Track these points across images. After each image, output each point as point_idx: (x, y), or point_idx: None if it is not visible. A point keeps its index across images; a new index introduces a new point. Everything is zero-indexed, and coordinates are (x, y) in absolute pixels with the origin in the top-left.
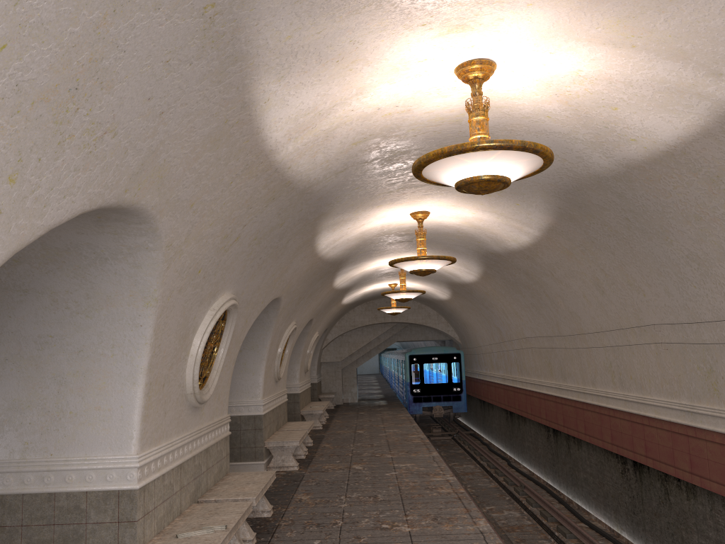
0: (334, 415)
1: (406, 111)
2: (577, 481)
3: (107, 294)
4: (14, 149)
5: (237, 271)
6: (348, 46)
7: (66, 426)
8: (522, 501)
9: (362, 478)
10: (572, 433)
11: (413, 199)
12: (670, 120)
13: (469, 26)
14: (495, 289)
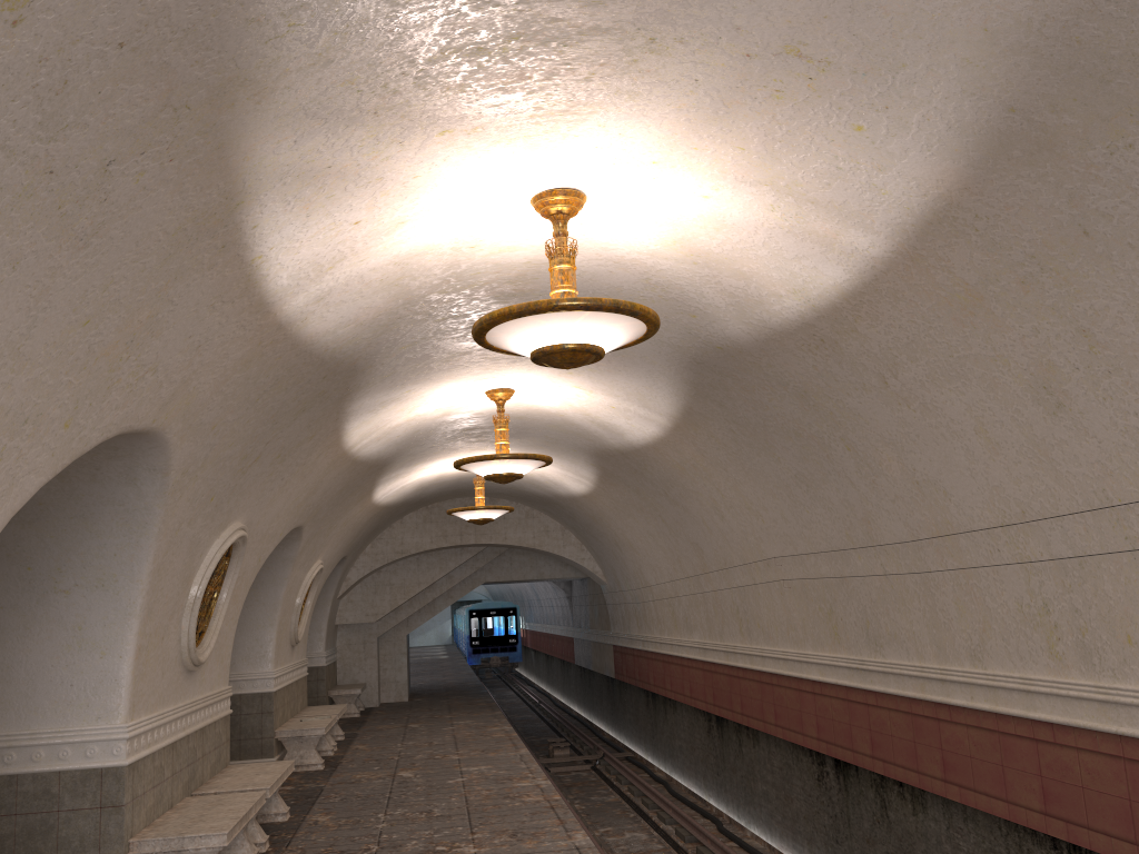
0: (357, 732)
1: None
2: None
3: None
4: None
5: None
6: None
7: None
8: None
9: None
10: (901, 776)
11: (546, 119)
12: None
13: None
14: (705, 453)
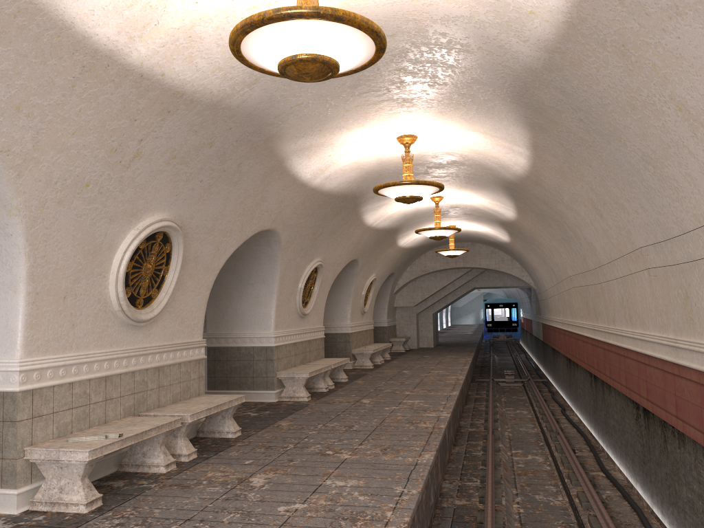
0: (398, 357)
1: (274, 3)
2: (608, 429)
3: None
4: None
5: (165, 192)
6: None
7: None
8: (552, 447)
9: (358, 410)
10: (602, 377)
11: (384, 120)
12: None
13: None
14: (534, 225)
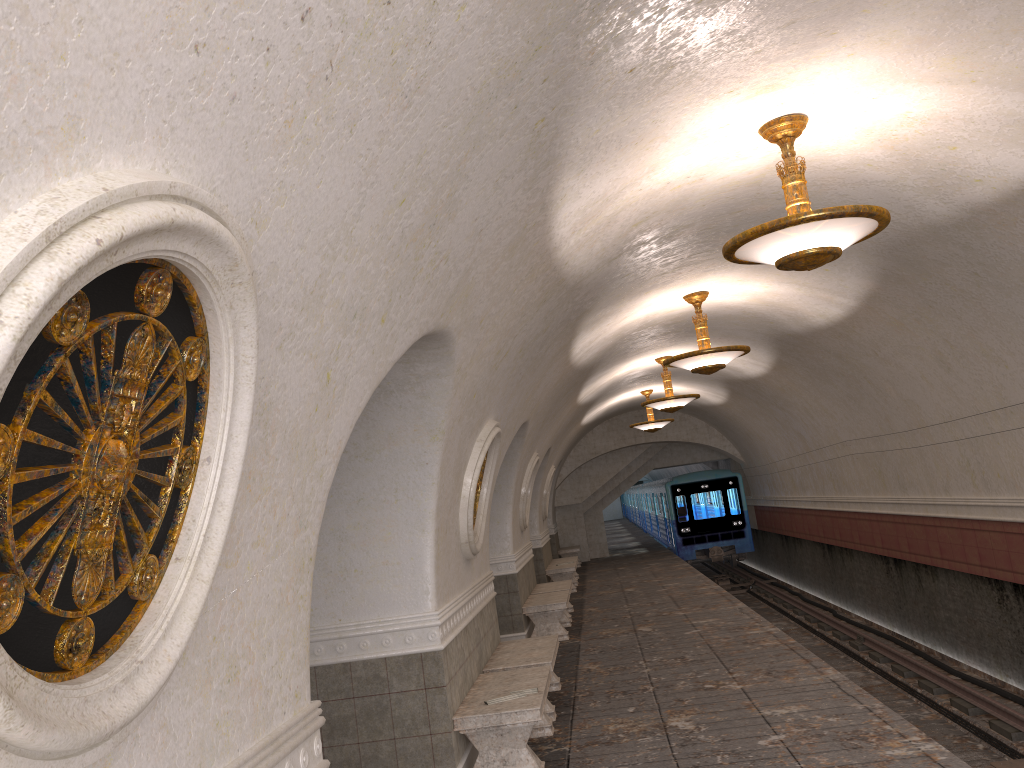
0: (585, 574)
1: (698, 180)
2: (936, 623)
3: (389, 431)
4: (389, 291)
5: (500, 392)
6: (650, 126)
7: (353, 586)
8: (864, 657)
9: (656, 640)
10: (923, 561)
11: (689, 278)
12: (1023, 155)
13: (780, 85)
14: (794, 381)
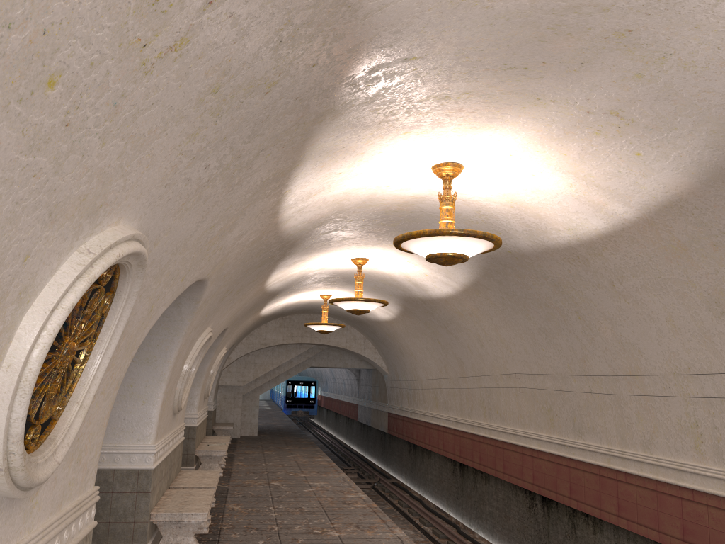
0: (233, 454)
1: None
2: None
3: None
4: None
5: (158, 172)
6: None
7: None
8: None
9: None
10: (588, 511)
11: (462, 129)
12: None
13: None
14: (480, 307)
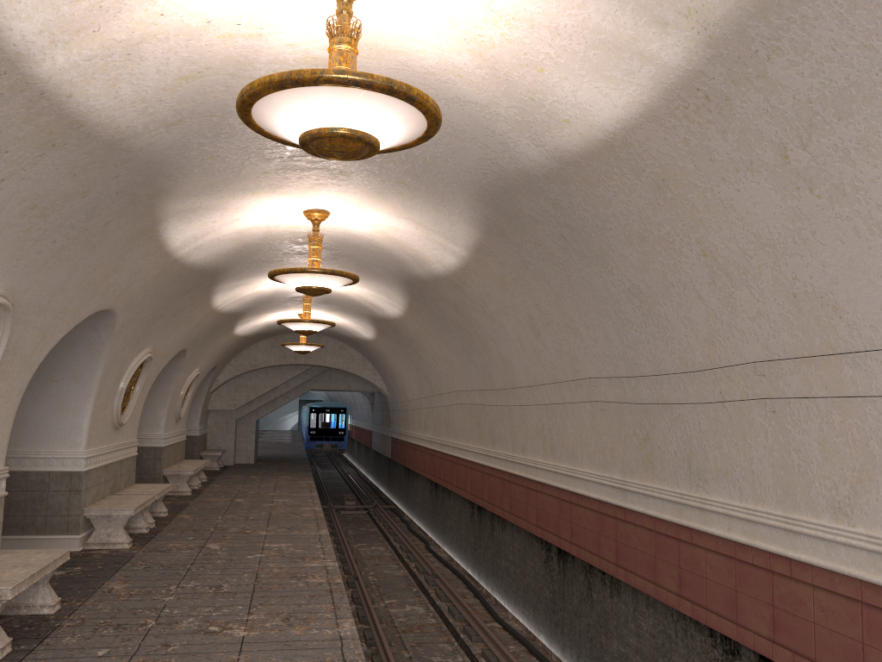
0: (215, 478)
1: (257, 36)
2: (498, 570)
3: None
4: None
5: (6, 254)
6: None
7: None
8: (431, 593)
9: (212, 561)
10: (496, 511)
11: (302, 189)
12: (608, 94)
13: None
14: (424, 327)
